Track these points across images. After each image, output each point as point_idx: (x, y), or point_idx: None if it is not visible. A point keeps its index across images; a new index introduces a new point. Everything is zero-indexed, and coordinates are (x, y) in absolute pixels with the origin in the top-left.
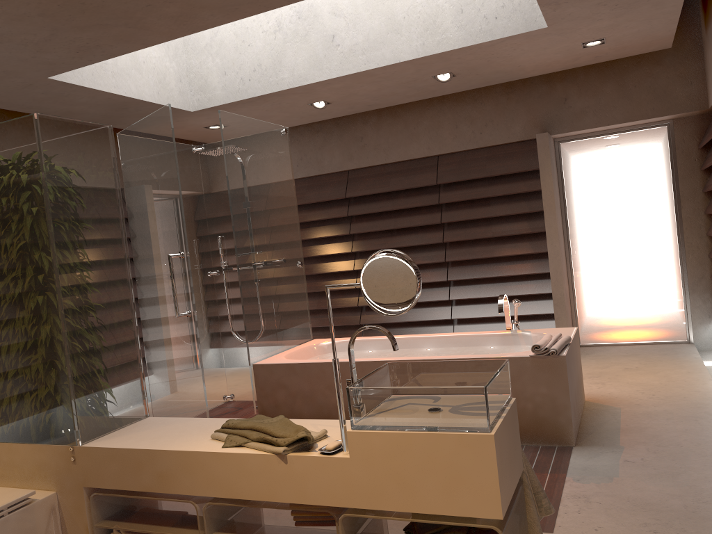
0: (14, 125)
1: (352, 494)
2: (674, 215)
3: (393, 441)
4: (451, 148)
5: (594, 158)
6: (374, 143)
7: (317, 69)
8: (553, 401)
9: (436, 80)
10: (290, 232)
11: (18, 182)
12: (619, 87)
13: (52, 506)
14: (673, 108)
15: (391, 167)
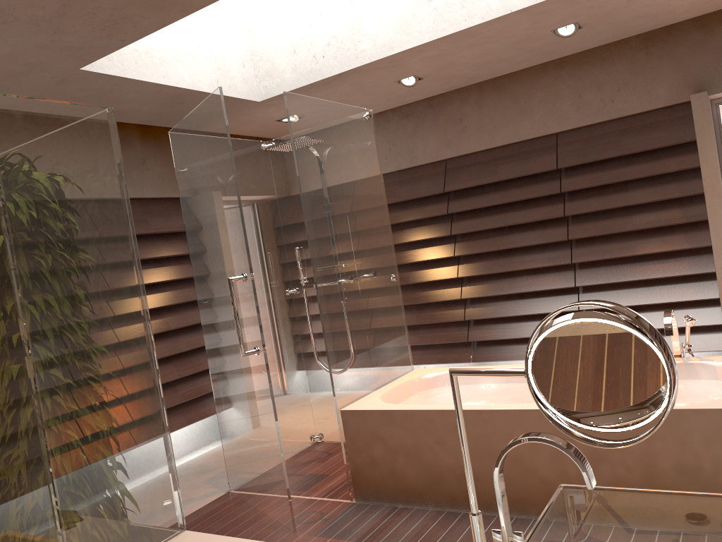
0: None
1: None
2: None
3: None
4: (574, 123)
5: None
6: (476, 124)
7: (404, 34)
8: None
9: (555, 35)
10: (381, 239)
11: None
12: None
13: None
14: None
15: (498, 151)
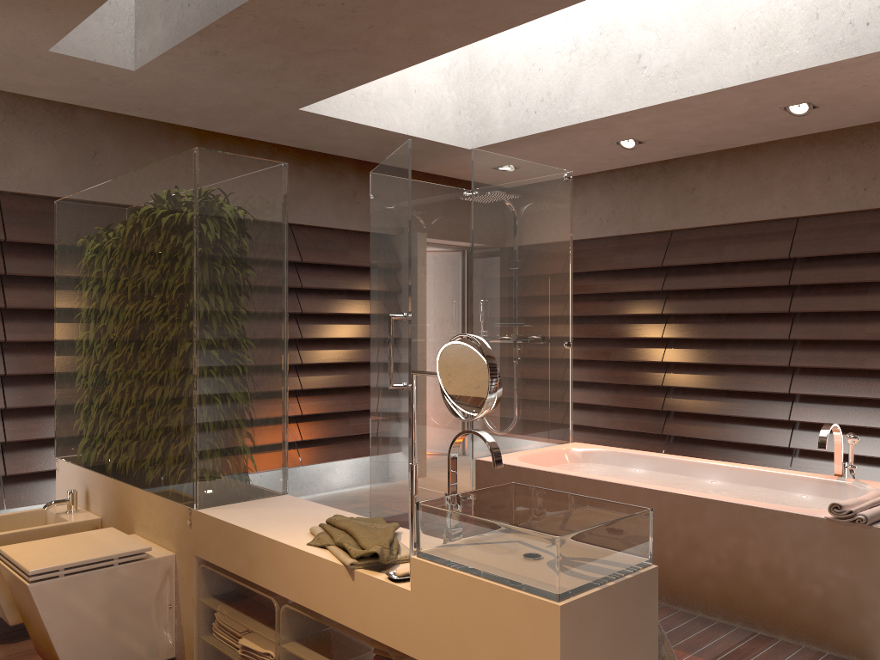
0: (179, 160)
1: (408, 638)
2: None
3: (454, 583)
4: (817, 208)
5: None
6: (708, 197)
7: (615, 99)
8: (854, 592)
9: (789, 113)
10: (557, 303)
11: (177, 220)
12: None
13: (169, 568)
14: None
15: (729, 229)
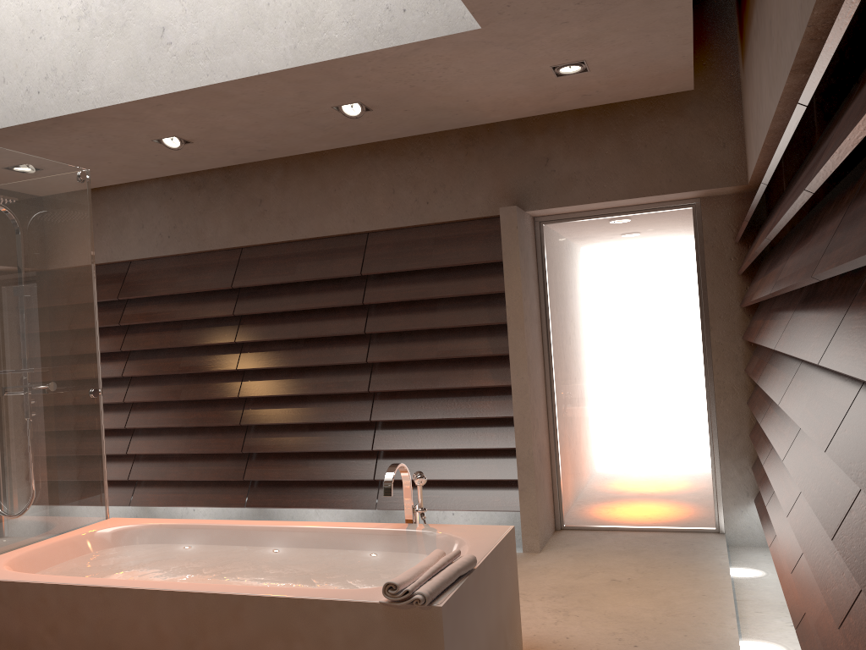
0: None
1: None
2: (701, 340)
3: None
4: (385, 222)
5: (589, 248)
6: (277, 209)
7: (137, 80)
8: None
9: (343, 114)
10: (75, 340)
11: None
12: (623, 145)
13: None
14: (698, 181)
15: (302, 246)
